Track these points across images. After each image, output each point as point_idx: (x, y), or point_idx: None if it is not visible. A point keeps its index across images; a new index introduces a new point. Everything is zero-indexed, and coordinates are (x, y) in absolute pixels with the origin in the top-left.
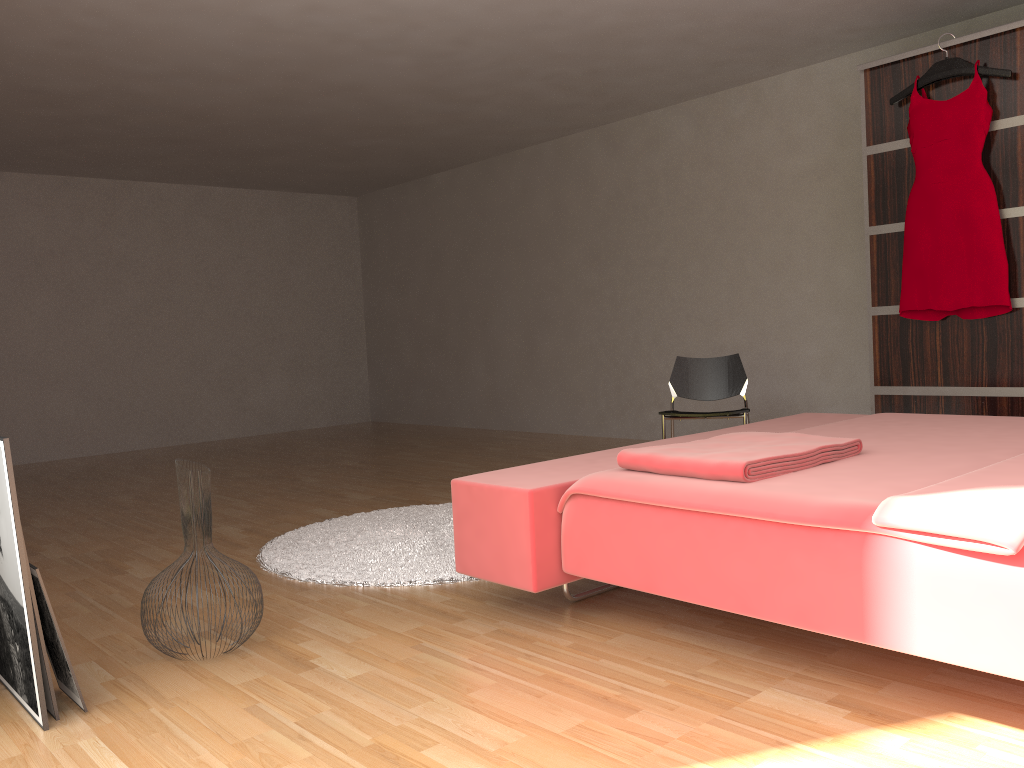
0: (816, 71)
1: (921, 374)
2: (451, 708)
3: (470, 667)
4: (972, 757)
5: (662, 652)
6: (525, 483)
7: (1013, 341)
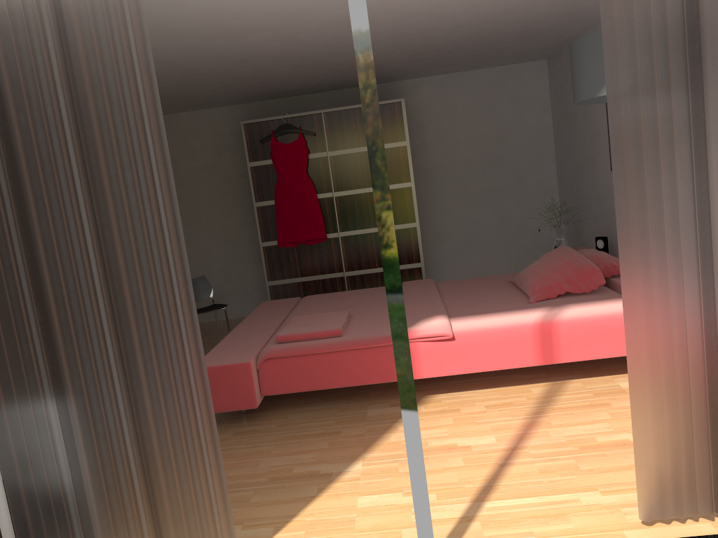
0: (200, 114)
1: (290, 272)
2: (275, 459)
3: (252, 447)
4: (443, 404)
5: (315, 414)
6: (237, 360)
7: (329, 253)
